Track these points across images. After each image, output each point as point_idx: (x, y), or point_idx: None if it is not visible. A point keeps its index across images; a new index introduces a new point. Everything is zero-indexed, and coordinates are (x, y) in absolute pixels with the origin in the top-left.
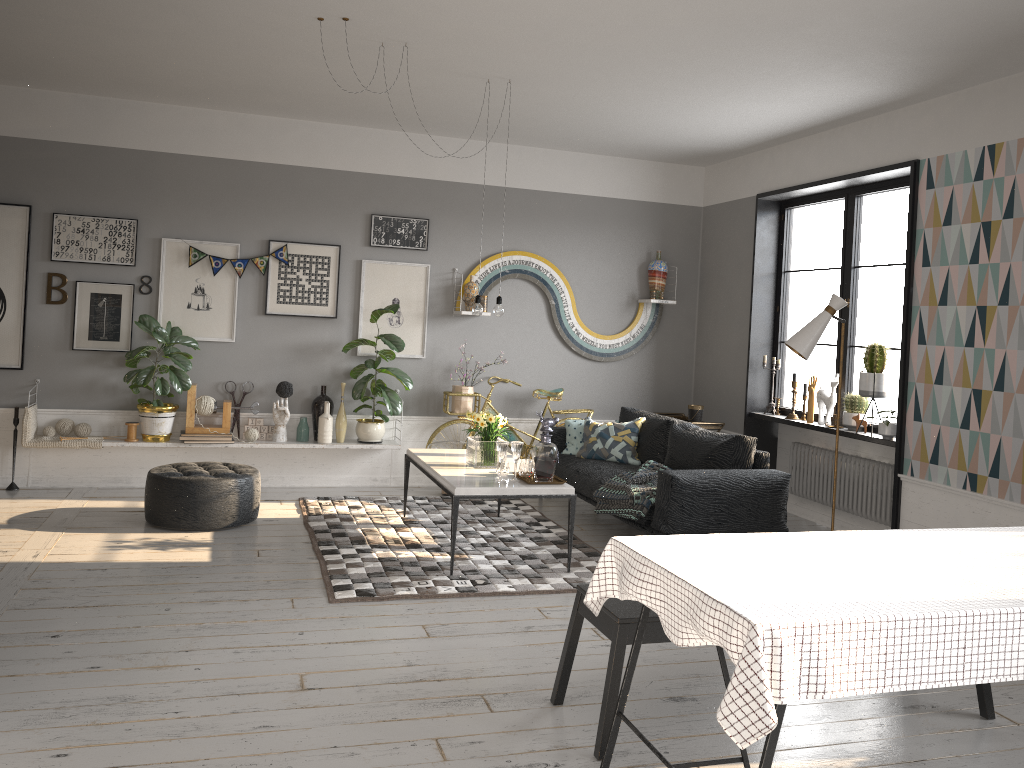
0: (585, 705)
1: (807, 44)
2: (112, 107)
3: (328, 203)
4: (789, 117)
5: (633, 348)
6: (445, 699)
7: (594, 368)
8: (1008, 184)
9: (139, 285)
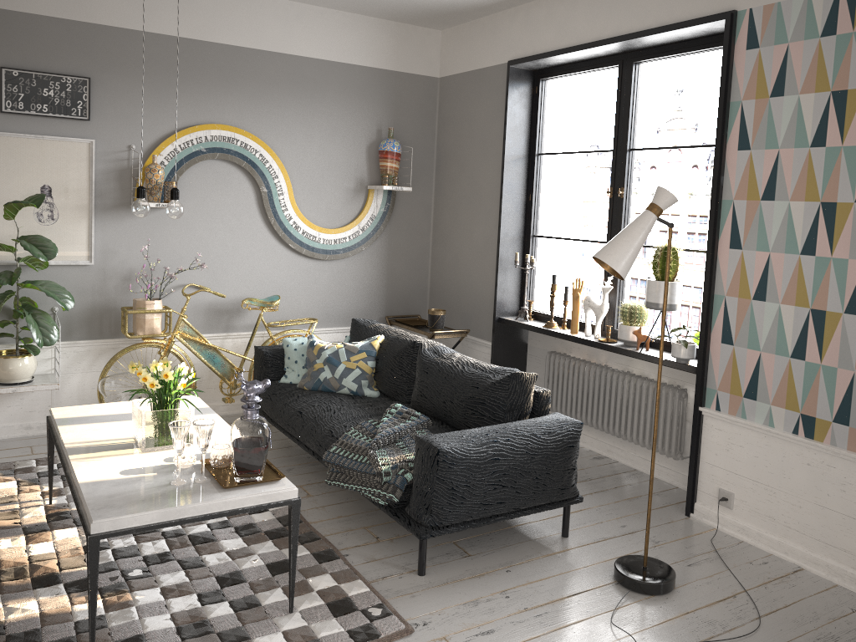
0: None
1: None
2: None
3: None
4: None
5: (363, 243)
6: None
7: (317, 268)
8: None
9: None
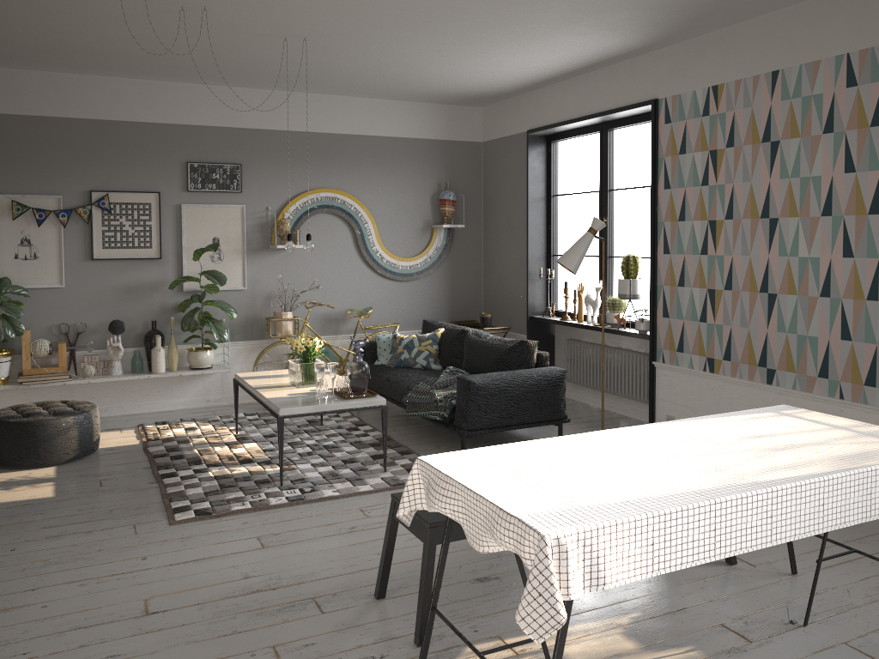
0: (405, 596)
1: (562, 3)
2: None
3: (145, 154)
4: (551, 64)
5: (430, 267)
6: (280, 606)
7: (398, 287)
8: (729, 118)
9: None
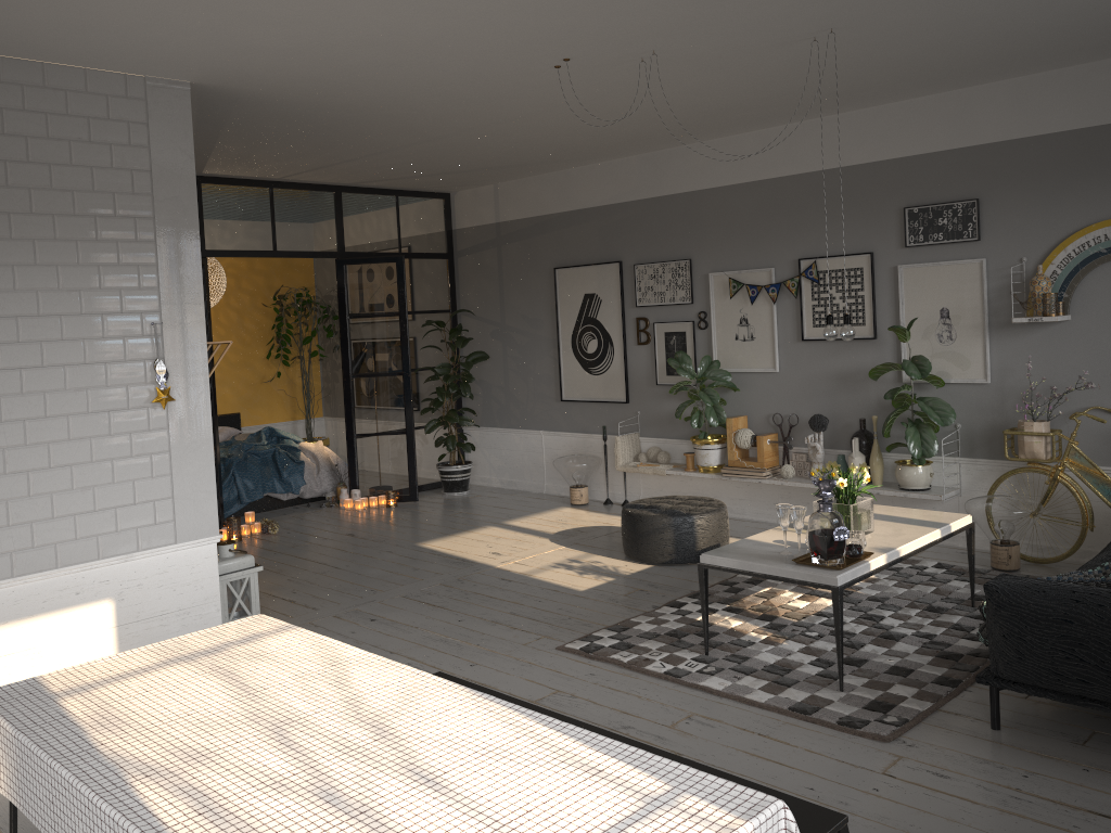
0: None
1: None
2: (664, 158)
3: (855, 205)
4: None
5: None
6: None
7: None
8: None
9: (698, 321)
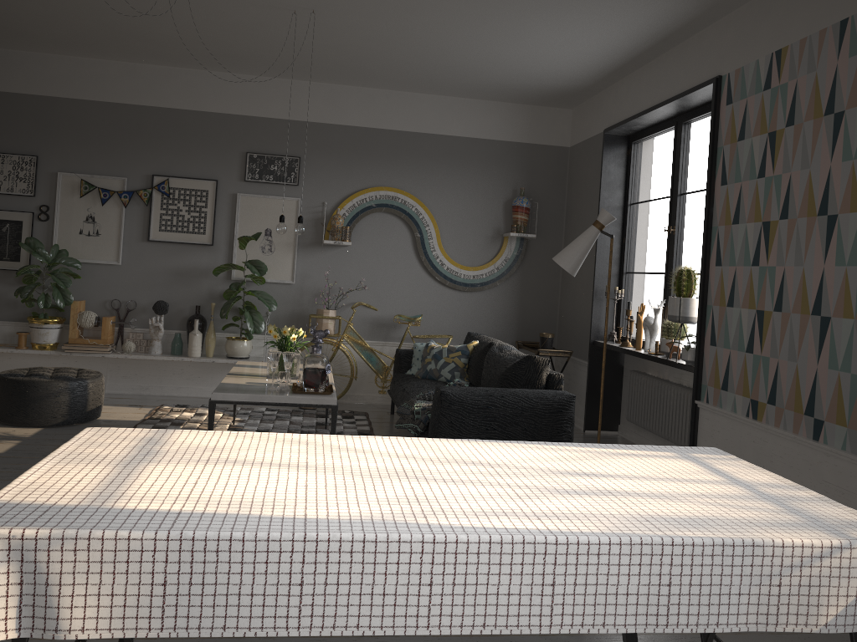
0: None
1: None
2: (18, 58)
3: (207, 142)
4: (606, 43)
5: (497, 279)
6: None
7: (459, 297)
8: (791, 89)
9: (38, 213)
